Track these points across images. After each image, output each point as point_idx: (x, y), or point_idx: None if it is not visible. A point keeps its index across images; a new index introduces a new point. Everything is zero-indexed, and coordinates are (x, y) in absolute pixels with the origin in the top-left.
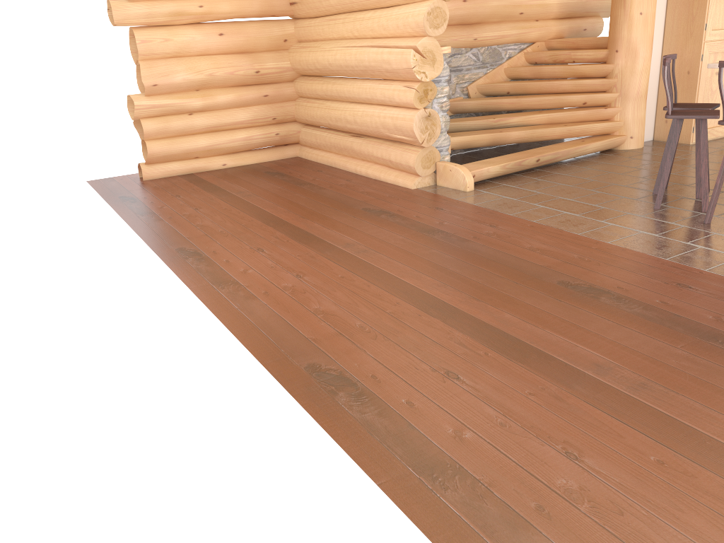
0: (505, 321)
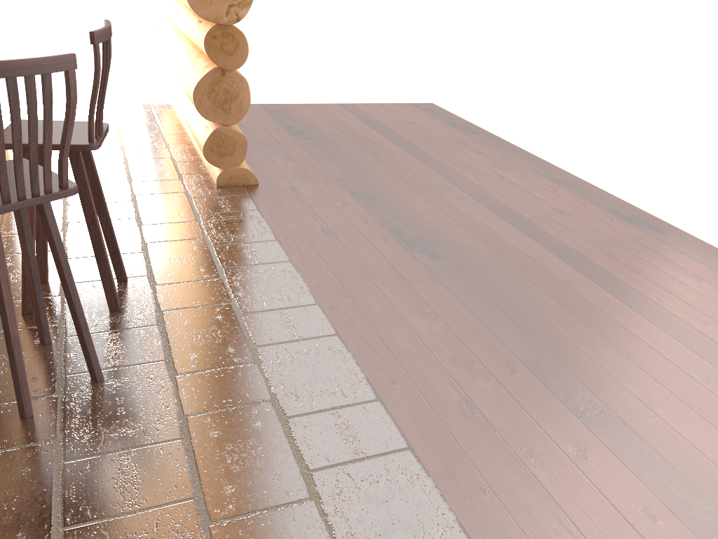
0: (510, 234)
